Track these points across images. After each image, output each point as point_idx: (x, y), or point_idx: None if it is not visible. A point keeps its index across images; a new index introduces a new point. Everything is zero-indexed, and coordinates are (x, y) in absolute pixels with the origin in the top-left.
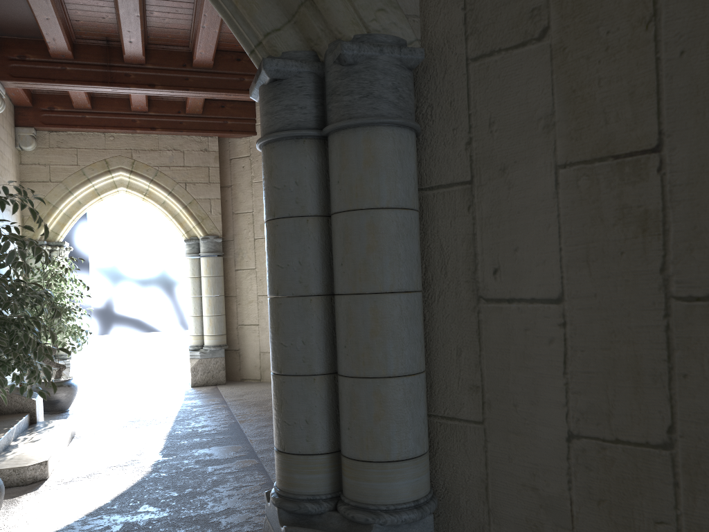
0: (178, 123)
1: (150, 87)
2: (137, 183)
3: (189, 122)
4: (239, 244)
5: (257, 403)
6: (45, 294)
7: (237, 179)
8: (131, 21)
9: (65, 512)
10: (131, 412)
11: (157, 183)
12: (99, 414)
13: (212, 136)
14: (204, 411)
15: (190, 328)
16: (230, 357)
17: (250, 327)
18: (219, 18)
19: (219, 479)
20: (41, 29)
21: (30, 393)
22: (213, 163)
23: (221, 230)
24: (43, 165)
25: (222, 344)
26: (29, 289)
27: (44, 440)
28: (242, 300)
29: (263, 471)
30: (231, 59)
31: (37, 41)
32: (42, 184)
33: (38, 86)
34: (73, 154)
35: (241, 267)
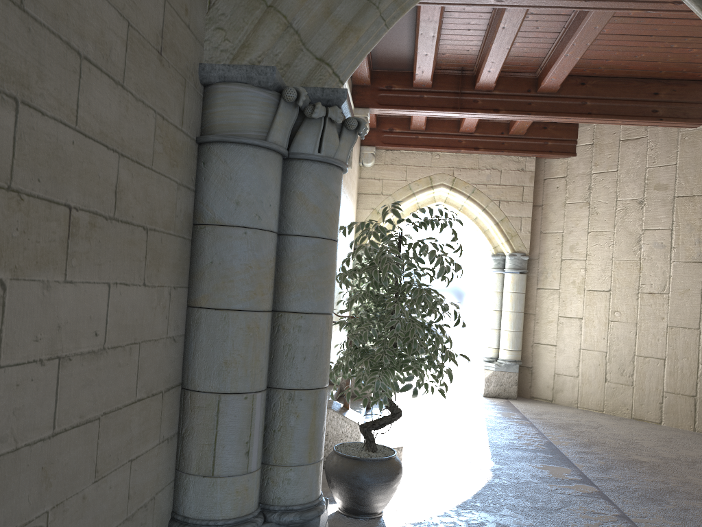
0: (500, 144)
1: (494, 112)
2: (454, 198)
3: (510, 142)
4: (543, 263)
5: (561, 426)
6: (454, 304)
7: (549, 199)
8: (499, 53)
9: (435, 499)
10: (439, 412)
11: (473, 200)
12: (411, 409)
13: (530, 157)
14: (510, 424)
15: (486, 340)
16: (522, 373)
17: (547, 347)
18: (586, 46)
19: (566, 499)
20: (416, 63)
21: (431, 389)
22: (528, 183)
23: (528, 248)
24: (378, 180)
25: (517, 360)
26: (440, 299)
27: (388, 426)
28: (541, 319)
29: (609, 501)
30: (575, 84)
31: (403, 73)
32: (375, 196)
33: (398, 112)
34: (403, 170)
35: (543, 286)
